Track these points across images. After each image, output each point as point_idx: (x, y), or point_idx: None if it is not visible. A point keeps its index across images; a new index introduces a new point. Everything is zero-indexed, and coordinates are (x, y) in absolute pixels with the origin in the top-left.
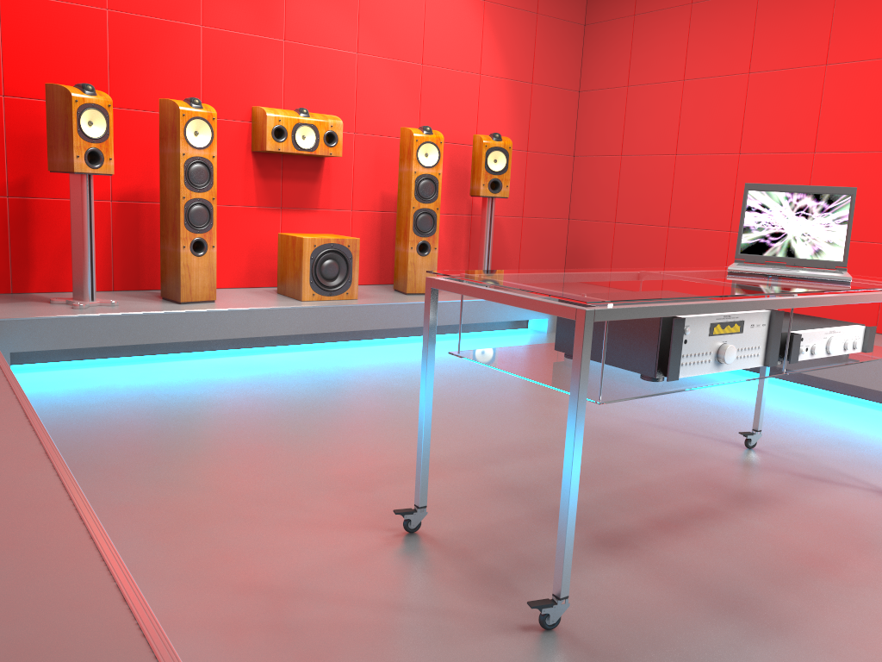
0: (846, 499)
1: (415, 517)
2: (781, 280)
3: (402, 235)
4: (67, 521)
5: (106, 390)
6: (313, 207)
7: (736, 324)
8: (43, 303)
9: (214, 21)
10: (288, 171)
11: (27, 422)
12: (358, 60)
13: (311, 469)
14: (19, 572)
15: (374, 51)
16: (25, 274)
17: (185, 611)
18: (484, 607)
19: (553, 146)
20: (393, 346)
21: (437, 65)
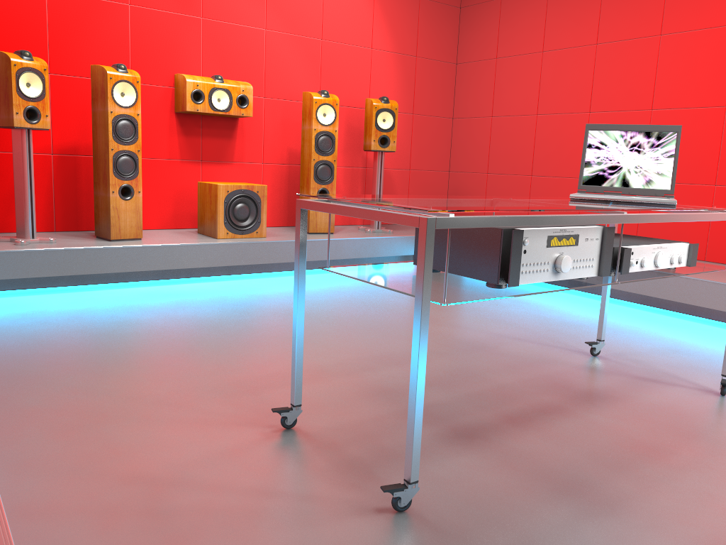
0: (675, 397)
1: (291, 415)
2: (615, 203)
3: (305, 183)
4: None
5: (39, 313)
6: (229, 160)
7: (572, 237)
8: None
9: (141, 0)
10: (206, 129)
11: None
12: (266, 35)
13: (207, 376)
14: None
15: (280, 28)
16: None
17: (68, 499)
18: (344, 492)
19: (435, 110)
20: None
21: (335, 40)
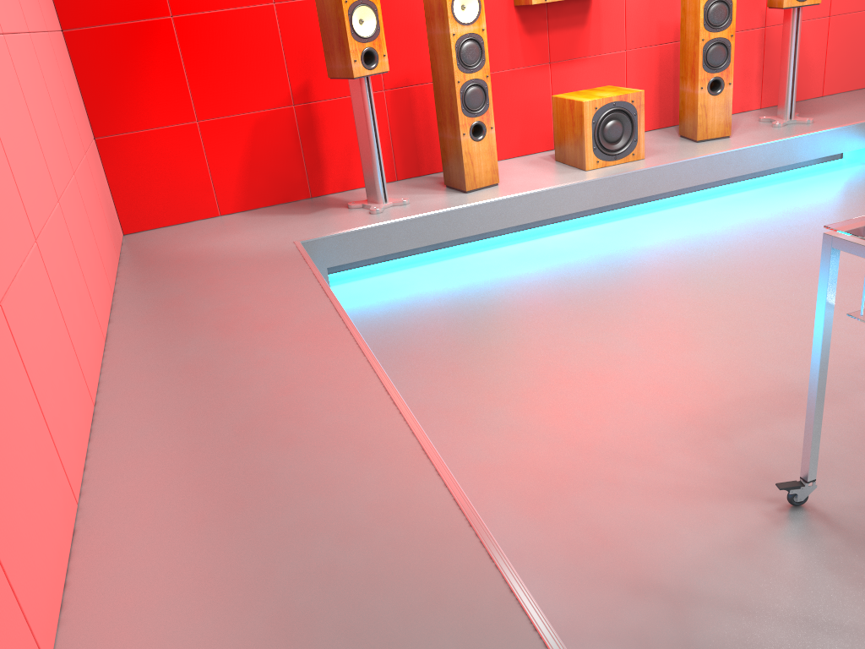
0: None
1: (802, 491)
2: None
3: (689, 74)
4: (479, 563)
5: (419, 303)
6: (583, 55)
7: None
8: (342, 210)
9: None
10: (553, 19)
11: (390, 400)
12: None
13: (653, 407)
14: (462, 646)
15: None
16: (319, 178)
17: (585, 618)
18: None
19: None
20: (688, 208)
21: None
